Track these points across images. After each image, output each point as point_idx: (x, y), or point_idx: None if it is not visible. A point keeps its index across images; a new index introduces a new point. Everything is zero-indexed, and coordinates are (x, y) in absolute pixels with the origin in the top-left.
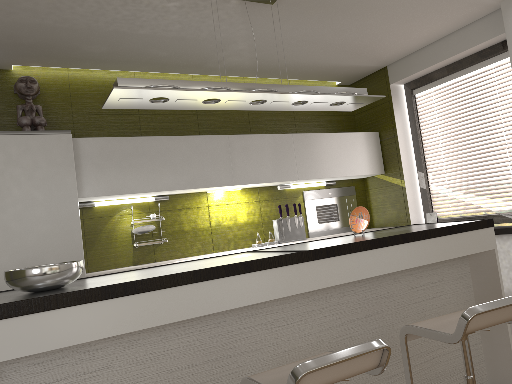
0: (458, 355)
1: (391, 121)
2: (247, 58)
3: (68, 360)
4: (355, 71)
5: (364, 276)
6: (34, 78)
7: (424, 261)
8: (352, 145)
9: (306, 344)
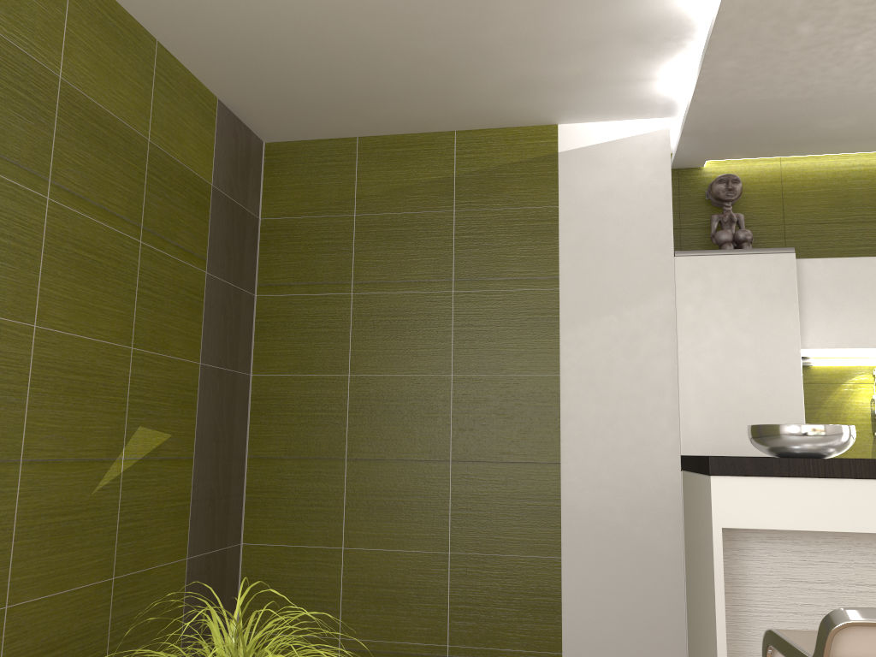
0: None
1: None
2: None
3: (836, 558)
4: None
5: None
6: (736, 176)
7: None
8: None
9: None
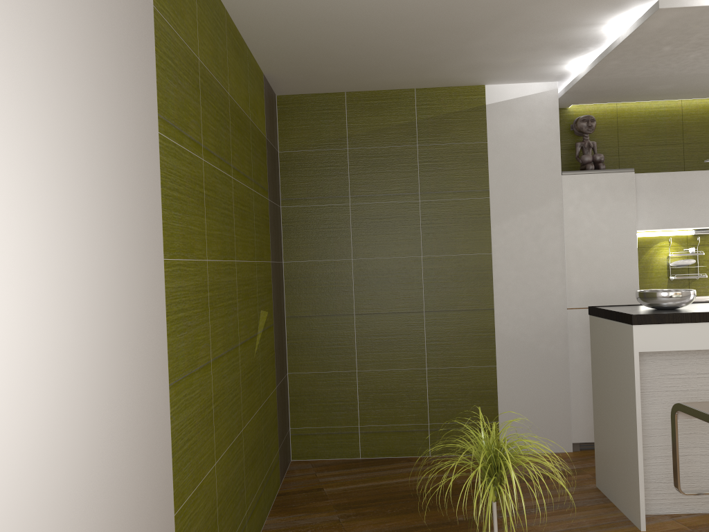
0: None
1: None
2: None
3: (687, 361)
4: None
5: None
6: (593, 117)
7: None
8: None
9: None
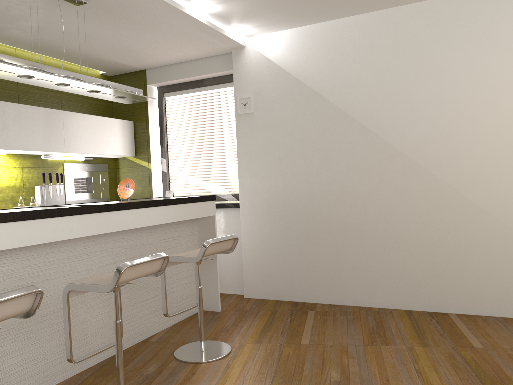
0: (186, 287)
1: (145, 115)
2: (29, 34)
3: None
4: (120, 66)
5: (137, 226)
6: None
7: (174, 219)
8: (112, 129)
9: (89, 276)
